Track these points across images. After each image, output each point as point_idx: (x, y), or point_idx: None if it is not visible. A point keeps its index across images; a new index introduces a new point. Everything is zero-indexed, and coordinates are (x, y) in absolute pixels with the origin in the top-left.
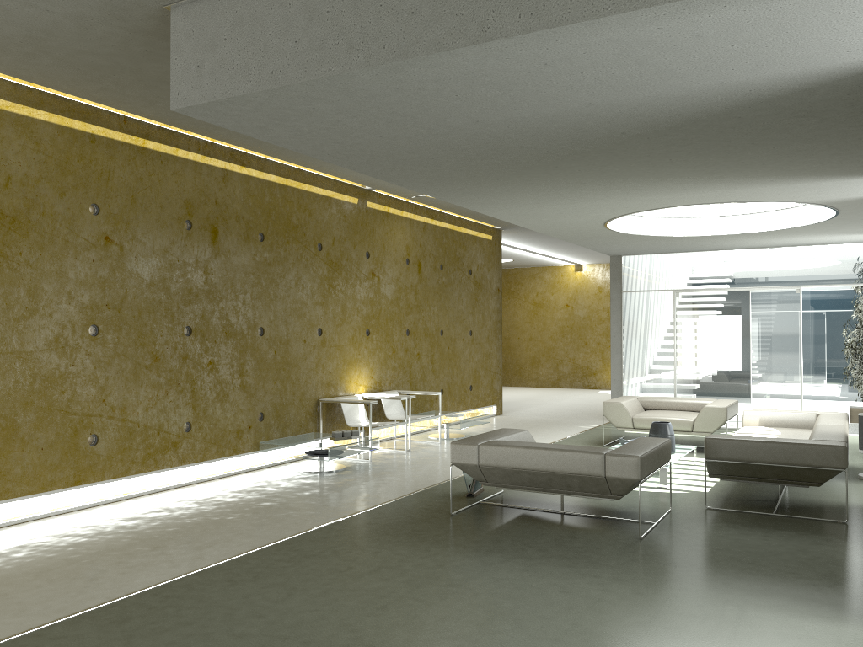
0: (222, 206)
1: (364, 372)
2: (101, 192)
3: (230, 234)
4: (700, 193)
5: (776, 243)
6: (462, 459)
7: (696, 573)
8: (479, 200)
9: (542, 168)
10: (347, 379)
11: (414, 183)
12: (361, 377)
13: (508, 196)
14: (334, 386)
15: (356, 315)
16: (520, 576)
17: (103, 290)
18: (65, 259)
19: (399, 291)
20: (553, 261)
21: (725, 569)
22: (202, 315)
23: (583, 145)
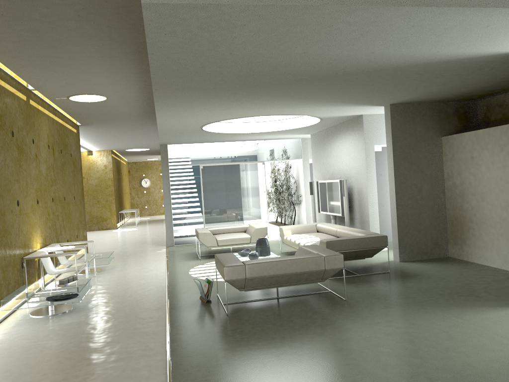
0: None
1: (38, 232)
2: None
3: None
4: (292, 109)
5: (256, 138)
6: (234, 276)
7: (404, 308)
8: (175, 104)
9: (260, 87)
10: (32, 239)
11: (167, 88)
12: (37, 237)
13: (199, 103)
14: (27, 245)
15: (32, 188)
16: (351, 334)
17: None
18: None
19: (47, 169)
20: None
21: (407, 303)
22: None
23: (313, 75)
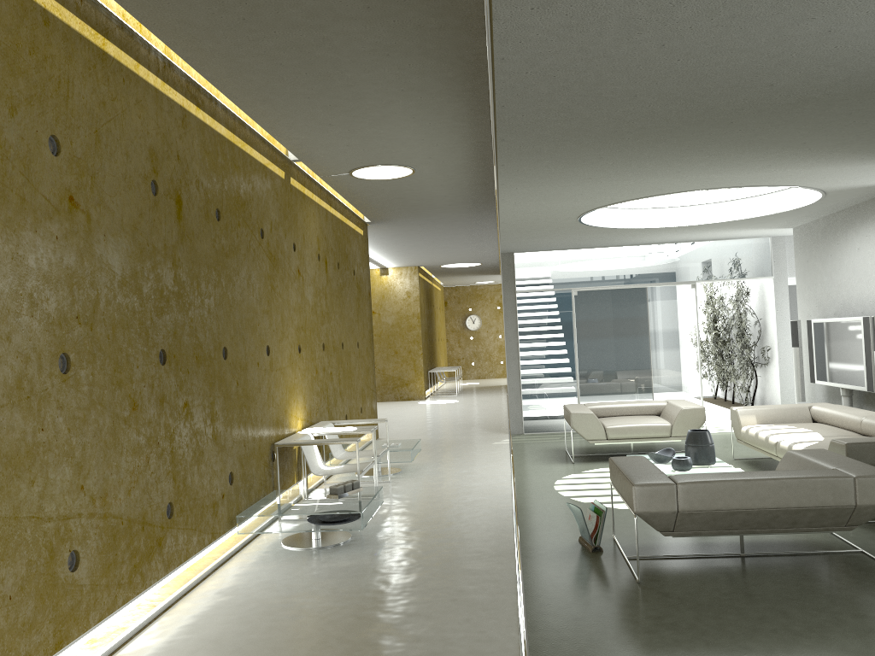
0: (184, 164)
1: (300, 401)
2: (60, 116)
3: (192, 207)
4: (768, 172)
5: (680, 238)
6: (653, 506)
7: None
8: (536, 171)
9: (710, 124)
10: (289, 412)
11: (524, 137)
12: (298, 409)
13: (582, 166)
14: (281, 423)
15: (290, 326)
16: None
17: (71, 291)
18: (22, 233)
19: (315, 294)
20: None
21: None
22: (174, 331)
23: (833, 89)
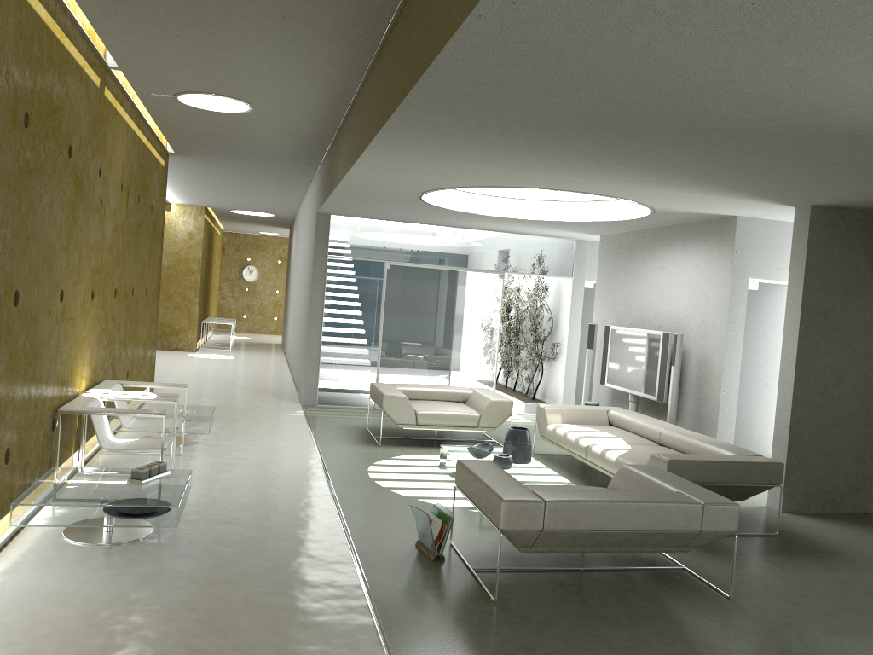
0: None
1: (87, 357)
2: None
3: None
4: (625, 185)
5: (498, 227)
6: (520, 524)
7: (871, 641)
8: (417, 142)
9: (618, 133)
10: (75, 371)
11: (432, 106)
12: (84, 366)
13: (465, 147)
14: (66, 384)
15: (87, 267)
16: None
17: None
18: None
19: (114, 231)
20: None
21: (868, 626)
22: None
23: (749, 125)
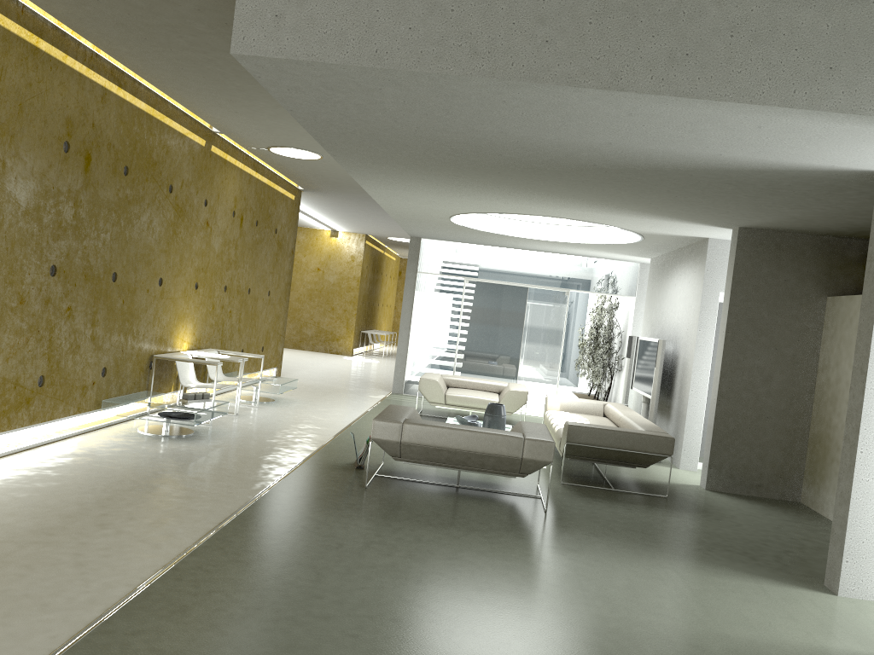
0: (98, 130)
1: (189, 328)
2: None
3: (101, 164)
4: (571, 211)
5: (560, 250)
6: (384, 436)
7: (616, 542)
8: (381, 180)
9: (484, 171)
10: (176, 335)
11: (349, 156)
12: (186, 333)
13: (414, 182)
14: (165, 341)
15: (190, 266)
16: (495, 548)
17: None
18: None
19: (224, 244)
20: (314, 224)
21: (631, 537)
22: (67, 253)
23: (550, 165)
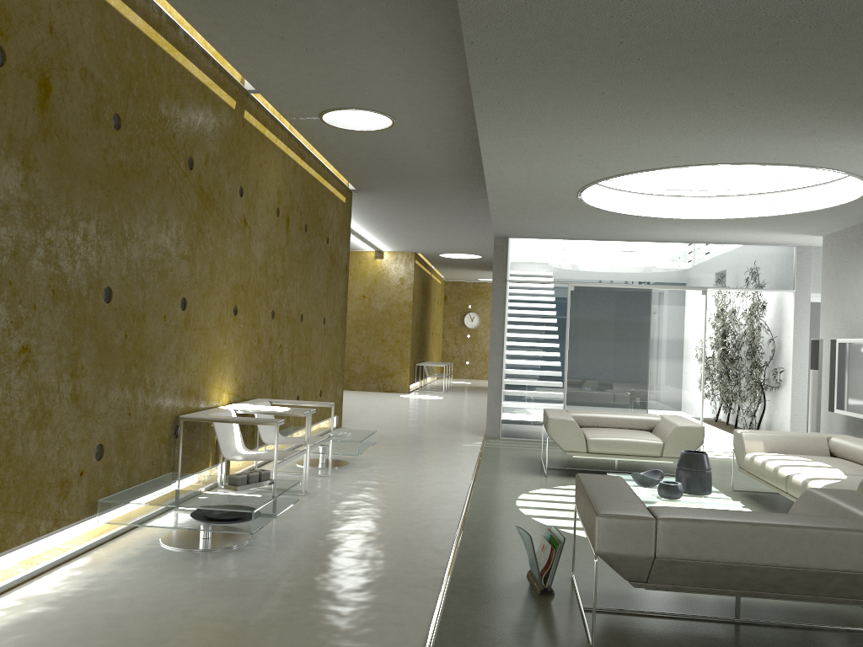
0: (61, 42)
1: (229, 372)
2: None
3: (70, 101)
4: (810, 143)
5: (694, 236)
6: (622, 547)
7: None
8: (522, 109)
9: (749, 44)
10: (211, 382)
11: (500, 41)
12: (225, 380)
13: (579, 106)
14: (195, 393)
15: (224, 282)
16: None
17: None
18: None
19: (268, 253)
20: (356, 244)
21: None
22: (15, 251)
23: None
